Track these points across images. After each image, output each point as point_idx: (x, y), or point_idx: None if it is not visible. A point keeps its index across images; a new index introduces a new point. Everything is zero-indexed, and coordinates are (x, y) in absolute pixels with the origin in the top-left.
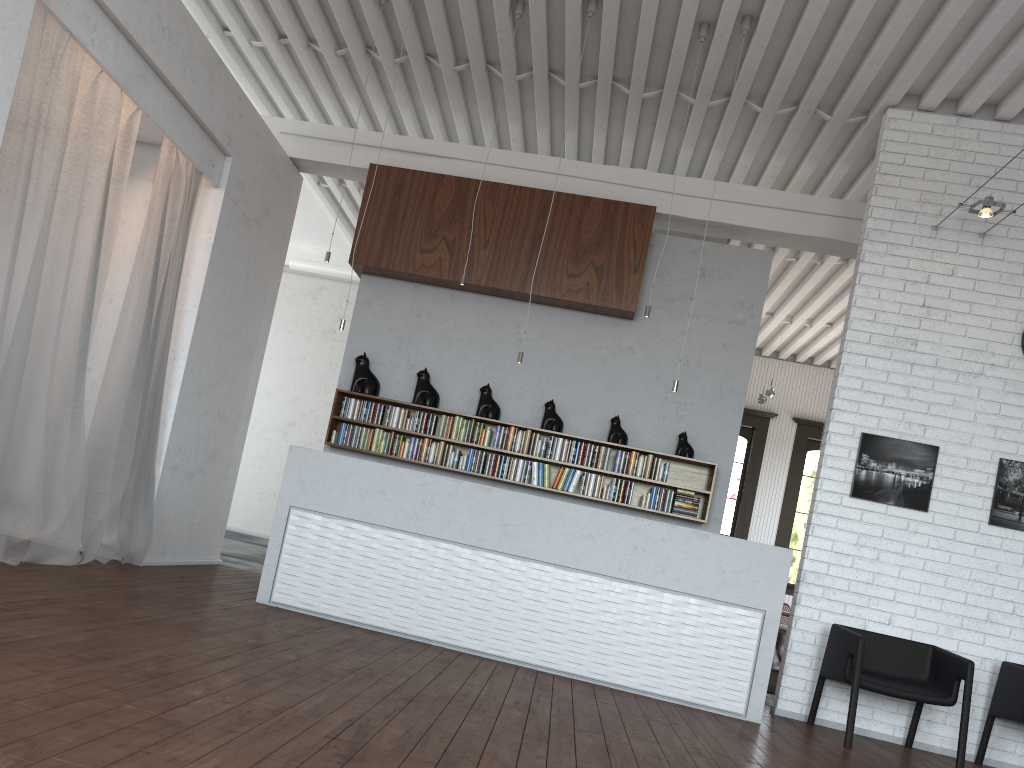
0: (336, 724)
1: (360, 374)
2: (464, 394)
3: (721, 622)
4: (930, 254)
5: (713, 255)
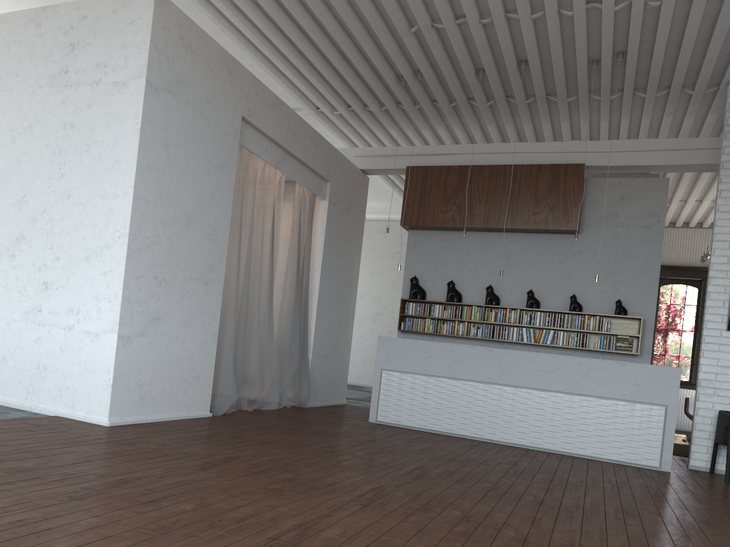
0: (411, 468)
1: (413, 288)
2: (476, 292)
3: (639, 414)
4: None
5: (628, 186)
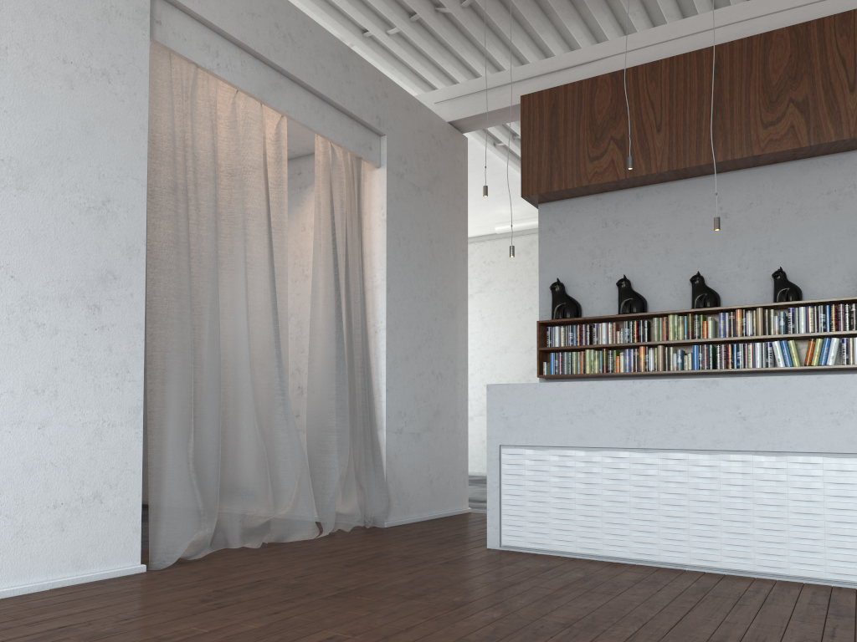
0: None
1: (557, 301)
2: (673, 290)
3: None
4: None
5: None
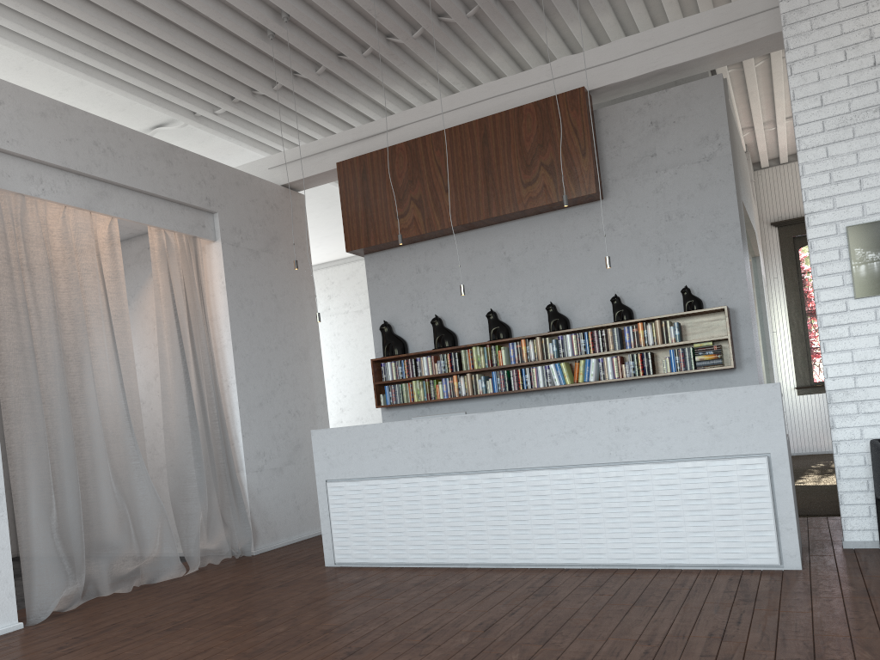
0: None
1: (386, 340)
2: (476, 325)
3: (725, 478)
4: (864, 7)
5: (660, 104)
